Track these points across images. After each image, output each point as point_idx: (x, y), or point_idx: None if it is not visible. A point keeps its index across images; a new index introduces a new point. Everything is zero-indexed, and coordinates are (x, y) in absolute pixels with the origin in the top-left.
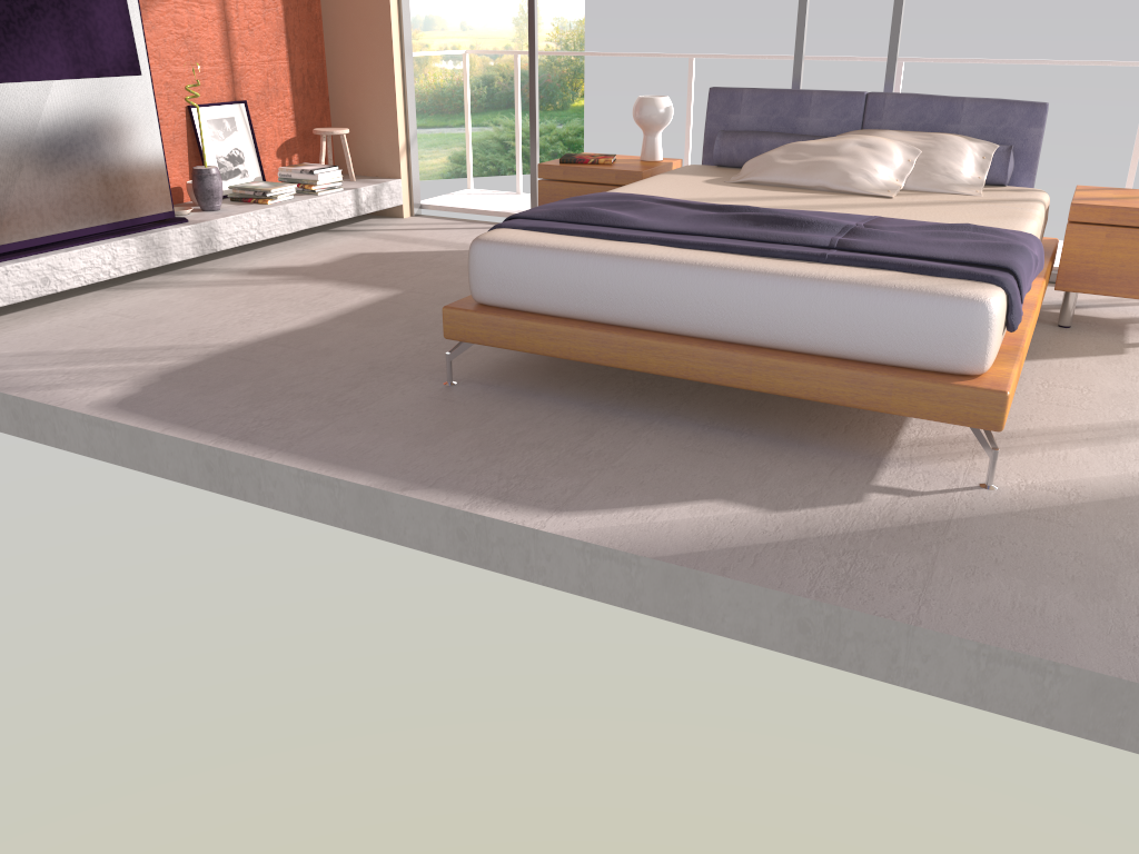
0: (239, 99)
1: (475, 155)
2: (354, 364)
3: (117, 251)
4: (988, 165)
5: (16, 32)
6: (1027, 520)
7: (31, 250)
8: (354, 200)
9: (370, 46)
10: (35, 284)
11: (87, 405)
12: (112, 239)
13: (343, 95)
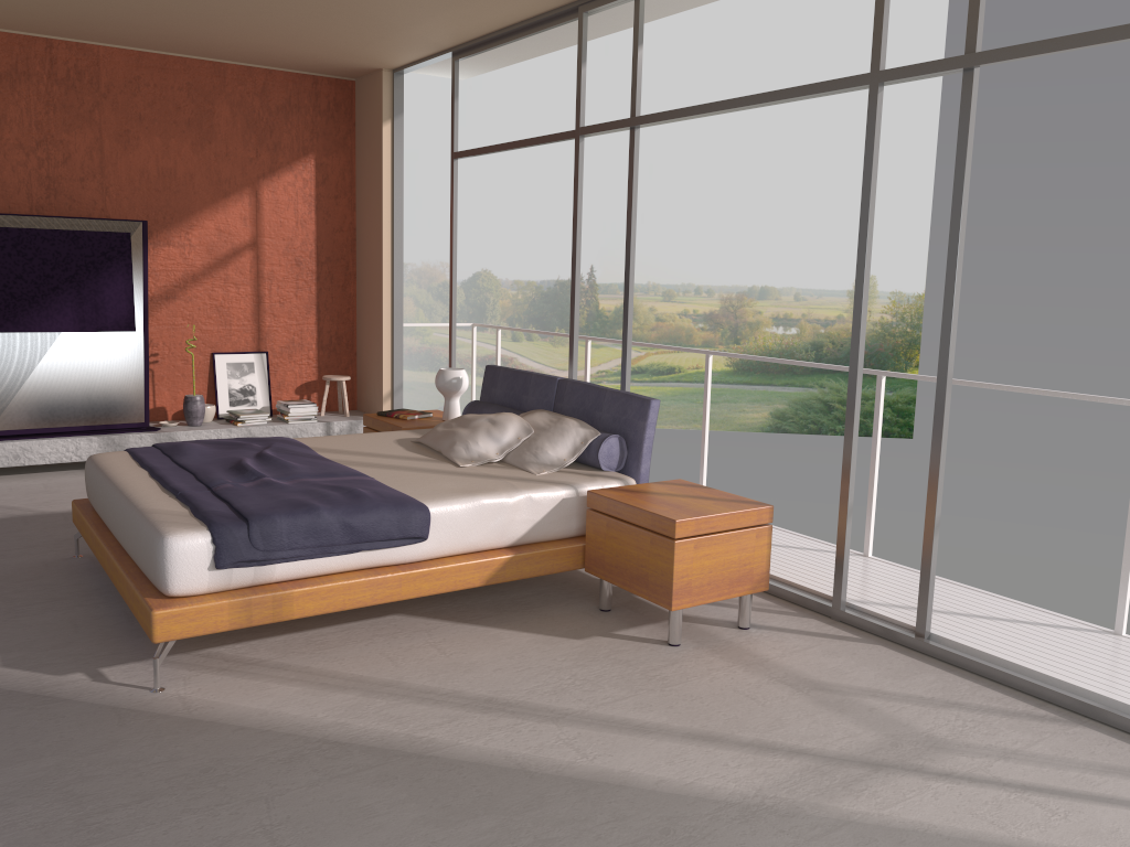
0: (263, 350)
1: (797, 412)
2: (67, 535)
3: (80, 444)
4: (581, 449)
5: (38, 302)
6: (108, 714)
7: (21, 436)
8: (324, 430)
9: (374, 317)
10: (7, 457)
11: None
12: (83, 436)
13: (362, 351)
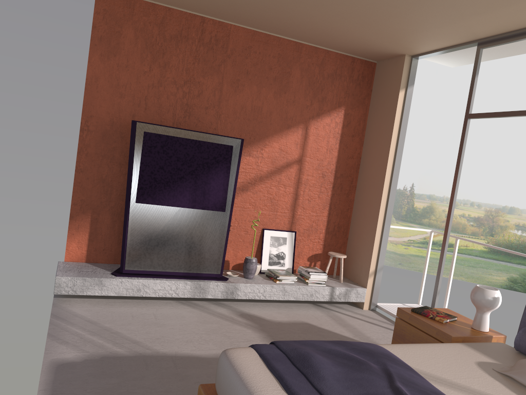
0: (293, 230)
1: (524, 280)
2: (179, 392)
3: (179, 285)
4: None
5: (169, 186)
6: None
7: (143, 275)
8: (329, 292)
9: (369, 218)
10: (133, 290)
11: (52, 358)
12: (181, 279)
13: (353, 238)
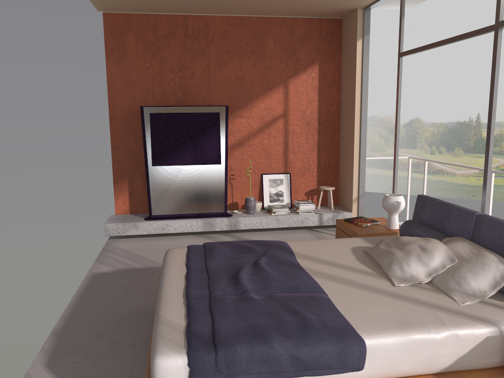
0: (288, 172)
1: None
2: None
3: (192, 223)
4: (501, 284)
5: (175, 150)
6: None
7: (166, 218)
8: (318, 218)
9: (349, 153)
10: (159, 229)
11: (93, 272)
12: (194, 218)
13: (342, 172)
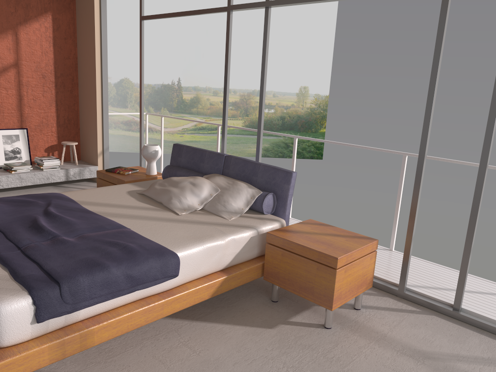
0: (24, 127)
1: (273, 148)
2: None
3: None
4: (251, 202)
5: None
6: None
7: None
8: (65, 174)
9: (91, 109)
10: None
11: None
12: None
13: (83, 128)
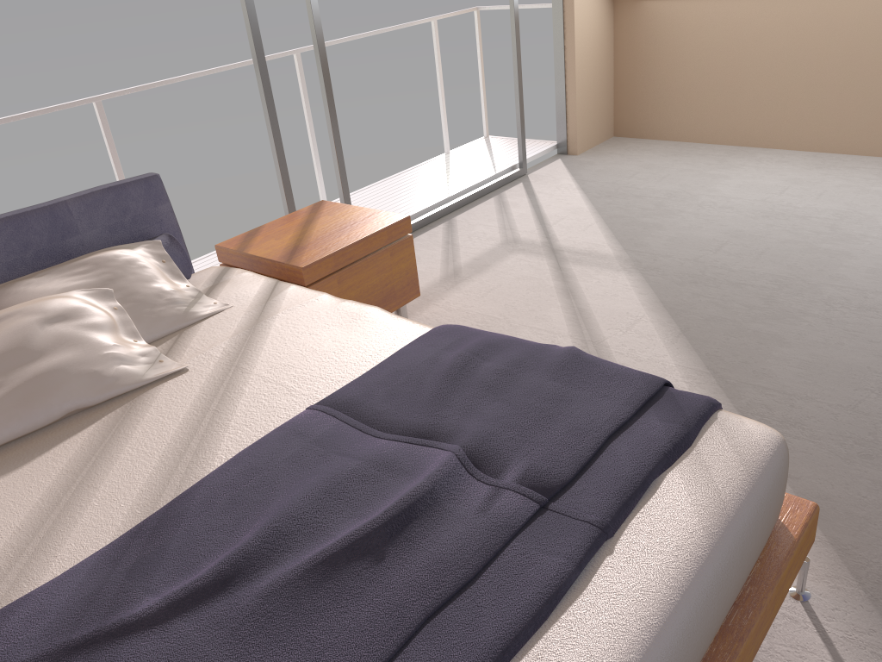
0: None
1: None
2: None
3: None
4: (176, 266)
5: None
6: None
7: None
8: None
9: None
10: None
11: None
12: None
13: None
